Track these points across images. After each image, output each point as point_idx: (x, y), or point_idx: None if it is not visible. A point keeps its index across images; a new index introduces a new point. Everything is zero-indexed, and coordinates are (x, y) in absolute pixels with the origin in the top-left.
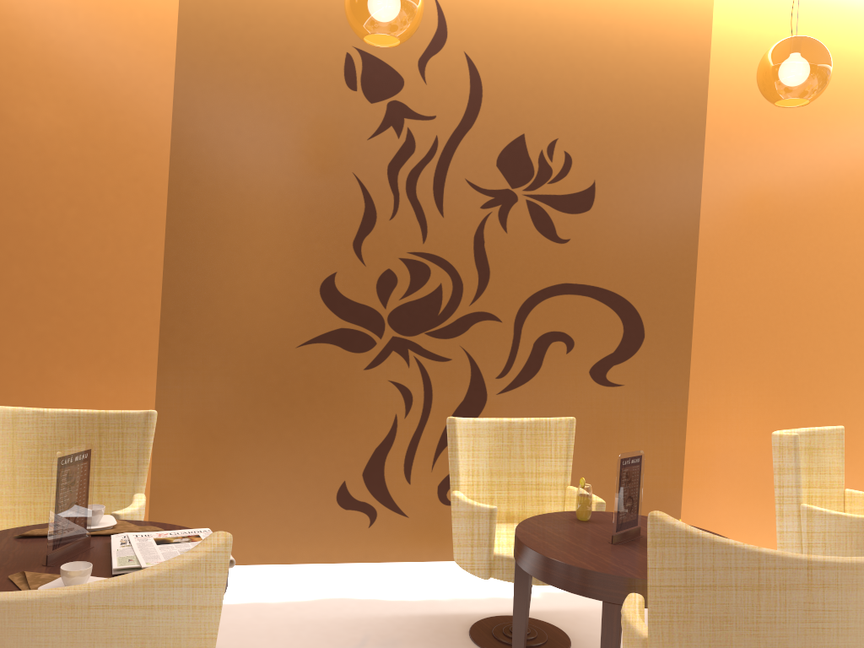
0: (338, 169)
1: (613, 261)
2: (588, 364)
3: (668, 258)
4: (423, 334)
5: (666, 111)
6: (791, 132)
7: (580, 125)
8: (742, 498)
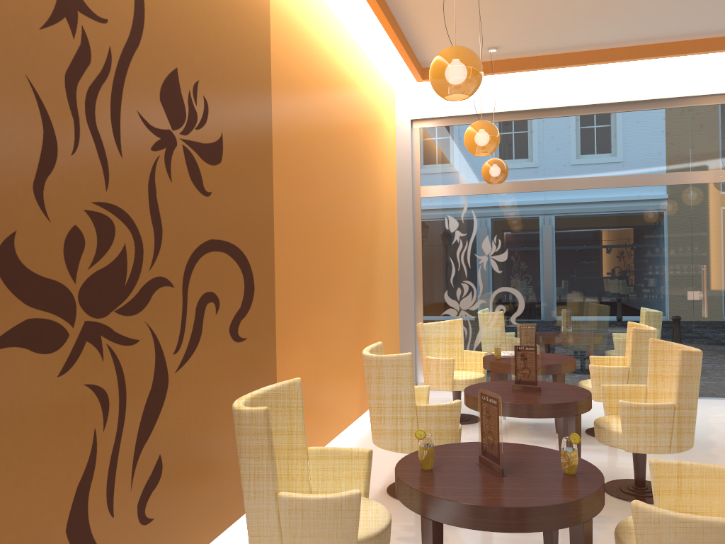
0: (8, 65)
1: (236, 215)
2: (228, 323)
3: (261, 213)
4: (114, 313)
5: (254, 73)
6: (303, 110)
7: (211, 70)
8: None
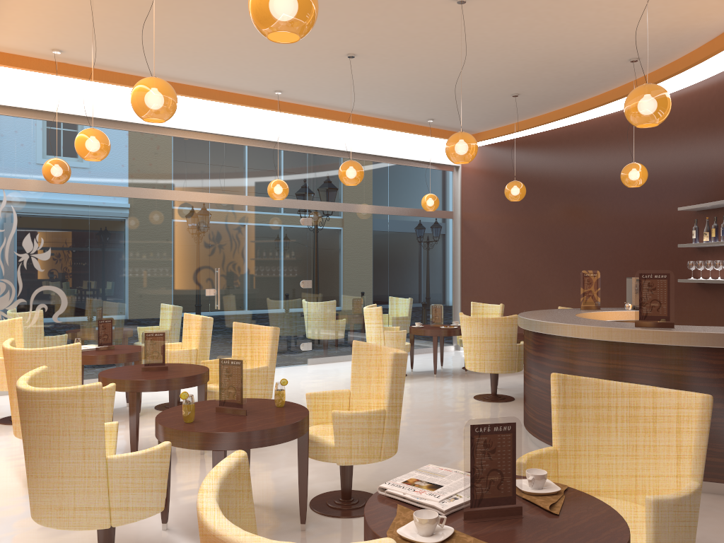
0: None
1: None
2: None
3: None
4: None
5: None
6: None
7: None
8: None
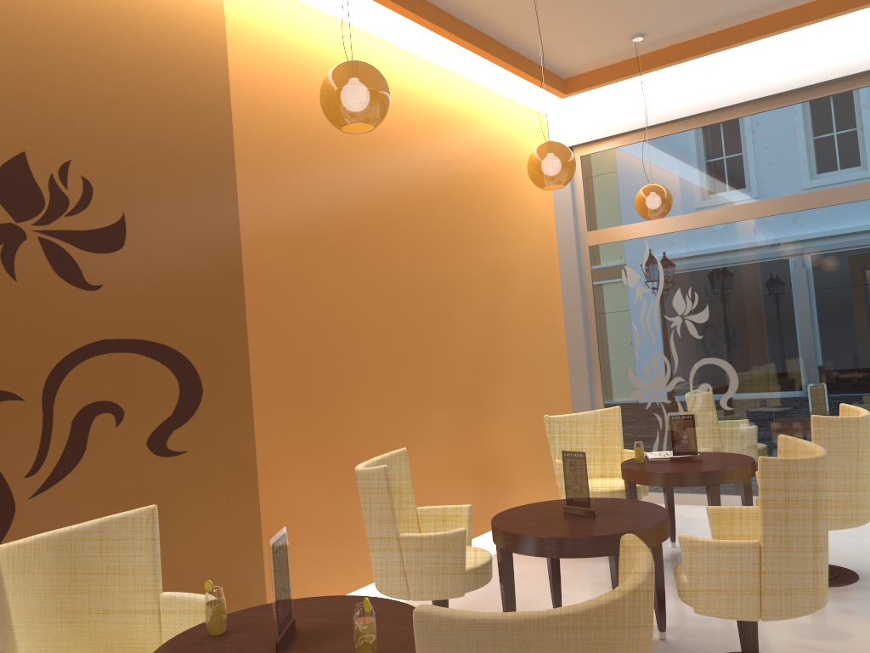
0: None
1: (158, 307)
2: (144, 435)
3: (217, 300)
4: None
5: (193, 136)
6: (311, 166)
7: (97, 145)
8: (318, 543)
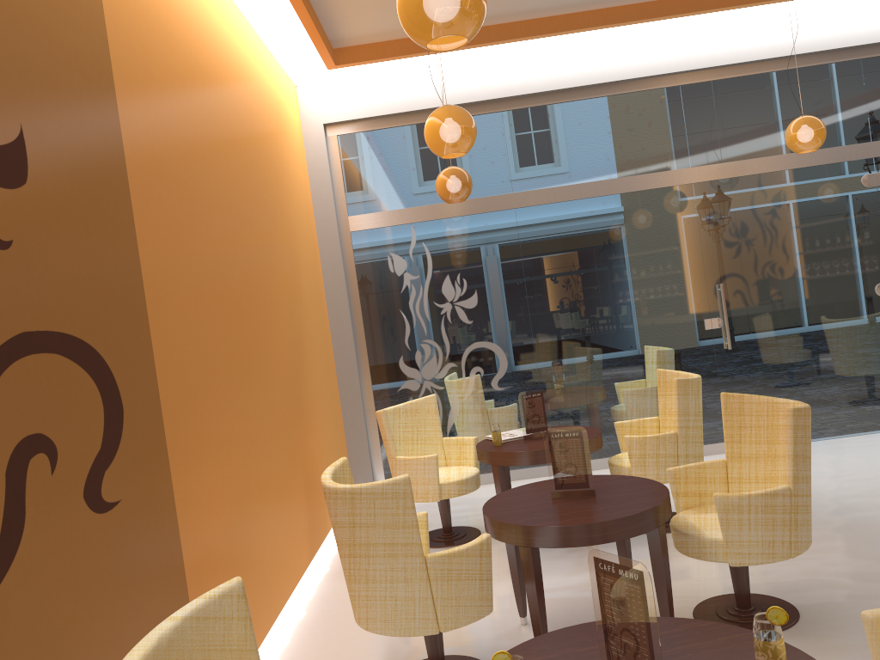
0: None
1: (71, 281)
2: (81, 483)
3: (120, 274)
4: None
5: (74, 26)
6: (170, 100)
7: None
8: None
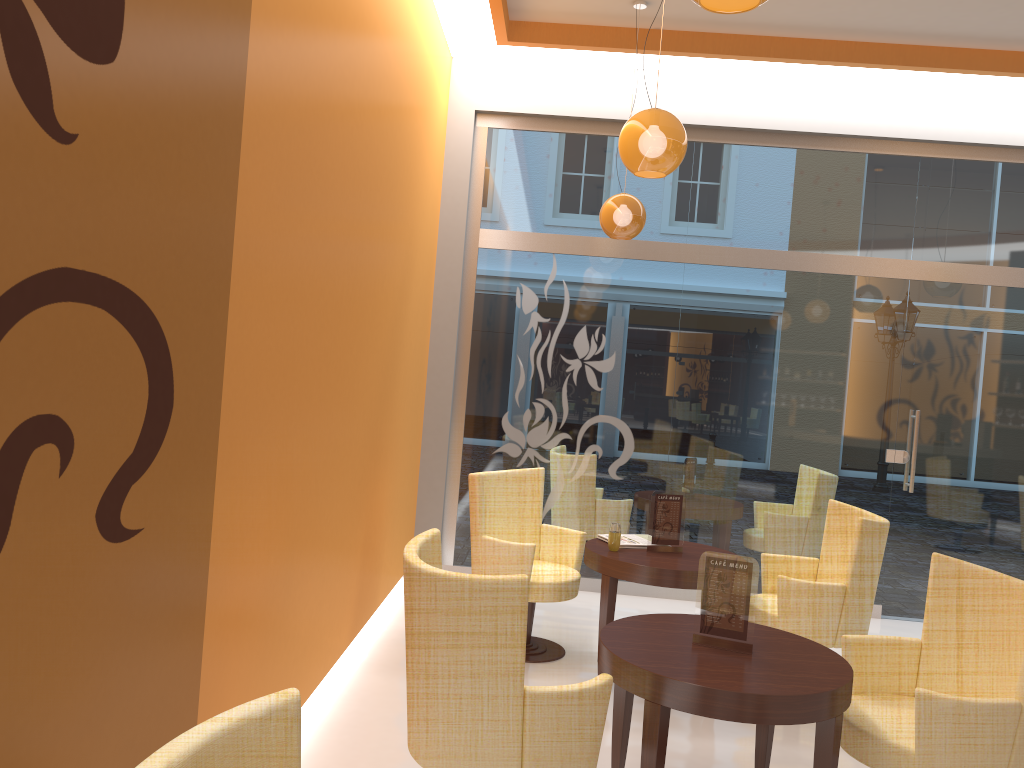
0: None
1: (143, 215)
2: (96, 496)
3: (208, 223)
4: None
5: None
6: (315, 20)
7: None
8: (248, 682)
